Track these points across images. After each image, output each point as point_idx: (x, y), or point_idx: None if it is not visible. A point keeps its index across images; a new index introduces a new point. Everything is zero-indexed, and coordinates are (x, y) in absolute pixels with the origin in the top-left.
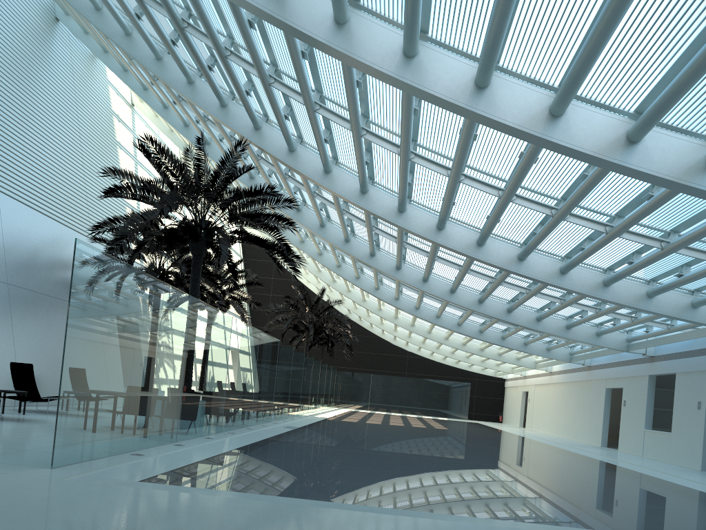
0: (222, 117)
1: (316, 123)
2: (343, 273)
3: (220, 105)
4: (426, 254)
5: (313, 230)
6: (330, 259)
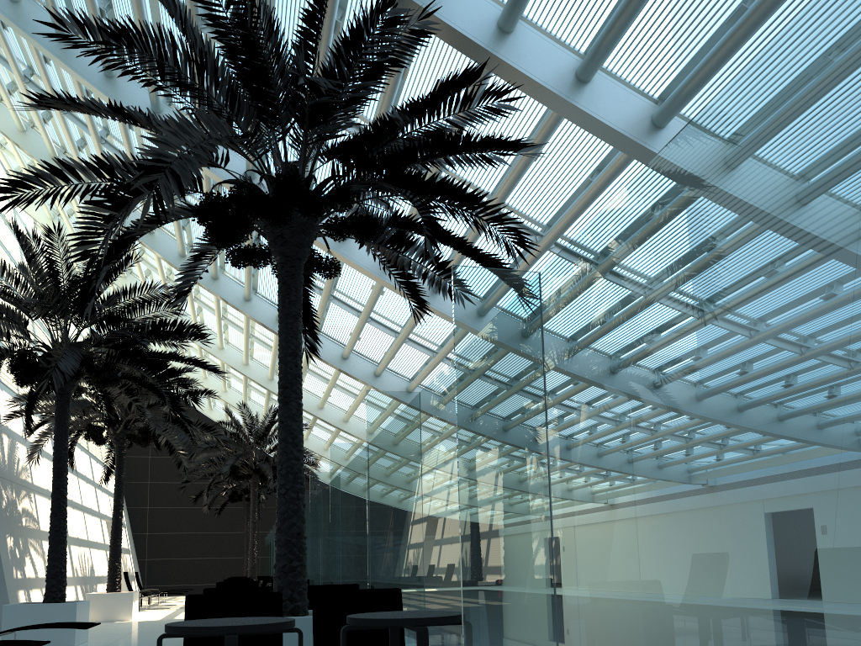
0: None
1: None
2: (354, 369)
3: None
4: None
5: (374, 272)
6: (330, 348)
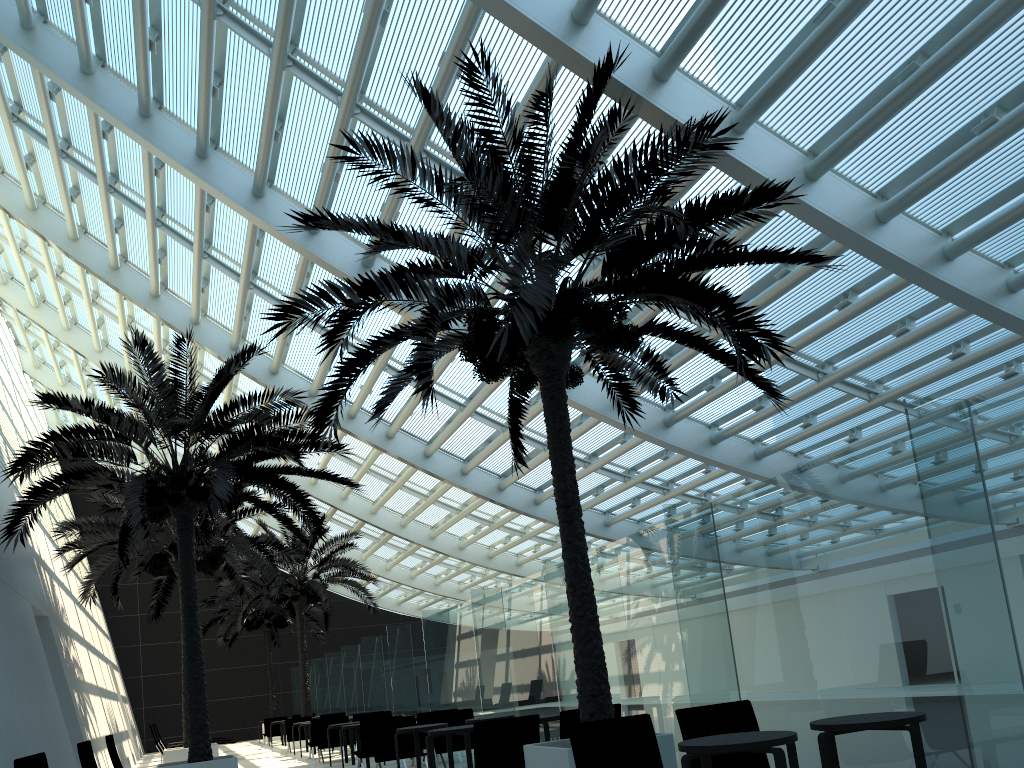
0: (583, 48)
1: (1020, 8)
2: (439, 468)
3: (574, 21)
4: (816, 376)
5: None
6: (410, 446)
